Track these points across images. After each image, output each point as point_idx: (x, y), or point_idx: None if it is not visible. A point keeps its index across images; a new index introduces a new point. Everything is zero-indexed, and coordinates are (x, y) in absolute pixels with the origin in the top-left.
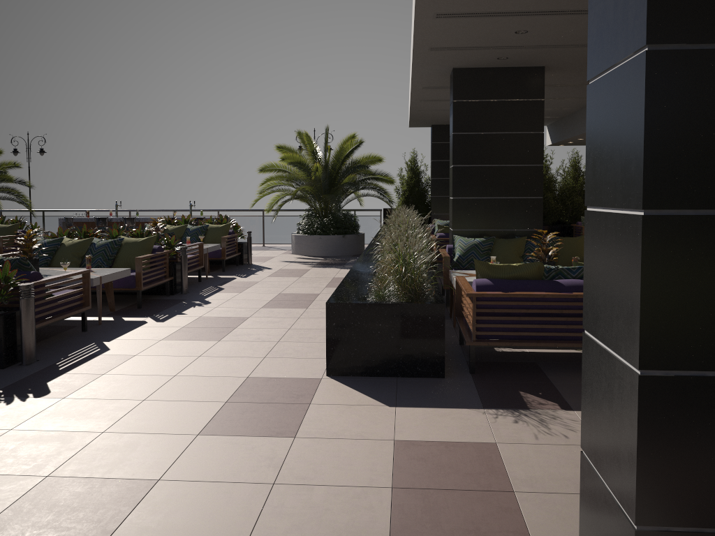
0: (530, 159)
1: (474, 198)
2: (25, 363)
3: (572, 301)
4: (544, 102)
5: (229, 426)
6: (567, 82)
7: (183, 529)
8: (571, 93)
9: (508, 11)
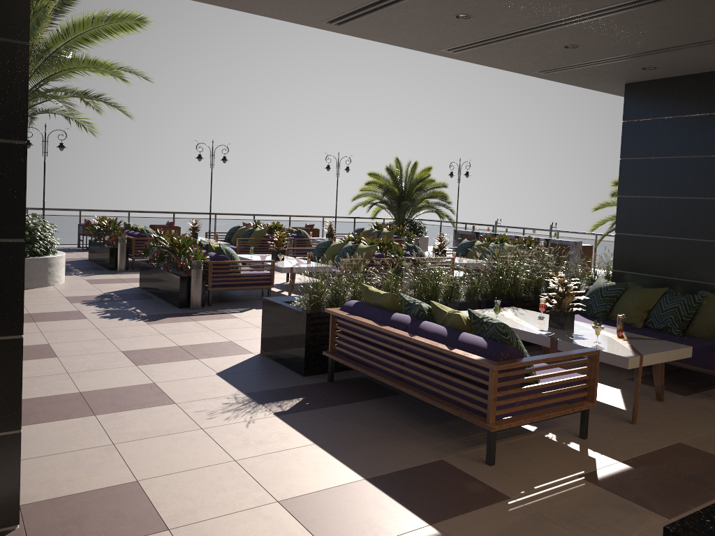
0: (708, 190)
1: (638, 236)
2: (190, 308)
3: (386, 335)
4: None
5: (140, 353)
6: None
7: None
8: None
9: (491, 36)
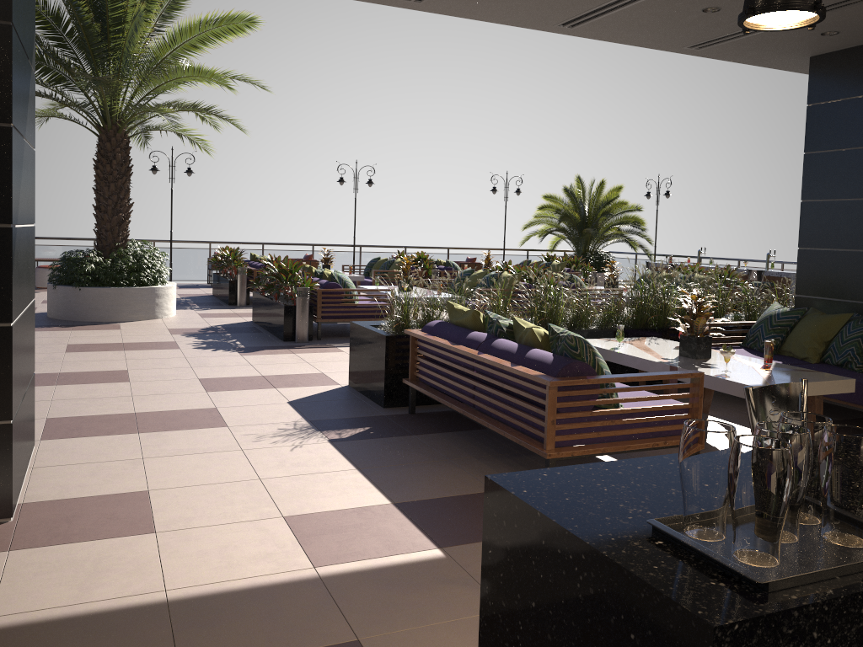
0: None
1: (826, 250)
2: (295, 341)
3: (460, 356)
4: None
5: (217, 381)
6: None
7: (73, 391)
8: None
9: (605, 3)
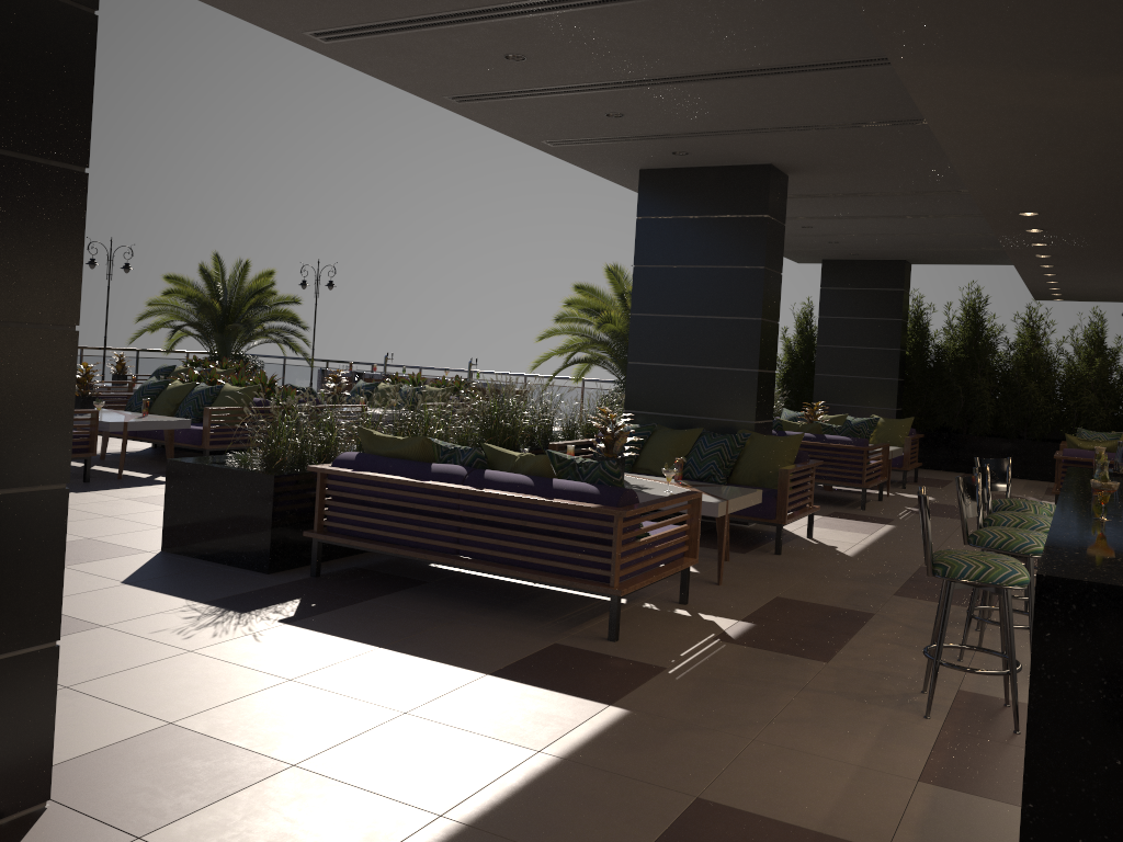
0: (742, 309)
1: (658, 365)
2: None
3: (429, 494)
4: (767, 219)
5: None
6: (876, 188)
7: None
8: (936, 208)
9: (528, 88)
